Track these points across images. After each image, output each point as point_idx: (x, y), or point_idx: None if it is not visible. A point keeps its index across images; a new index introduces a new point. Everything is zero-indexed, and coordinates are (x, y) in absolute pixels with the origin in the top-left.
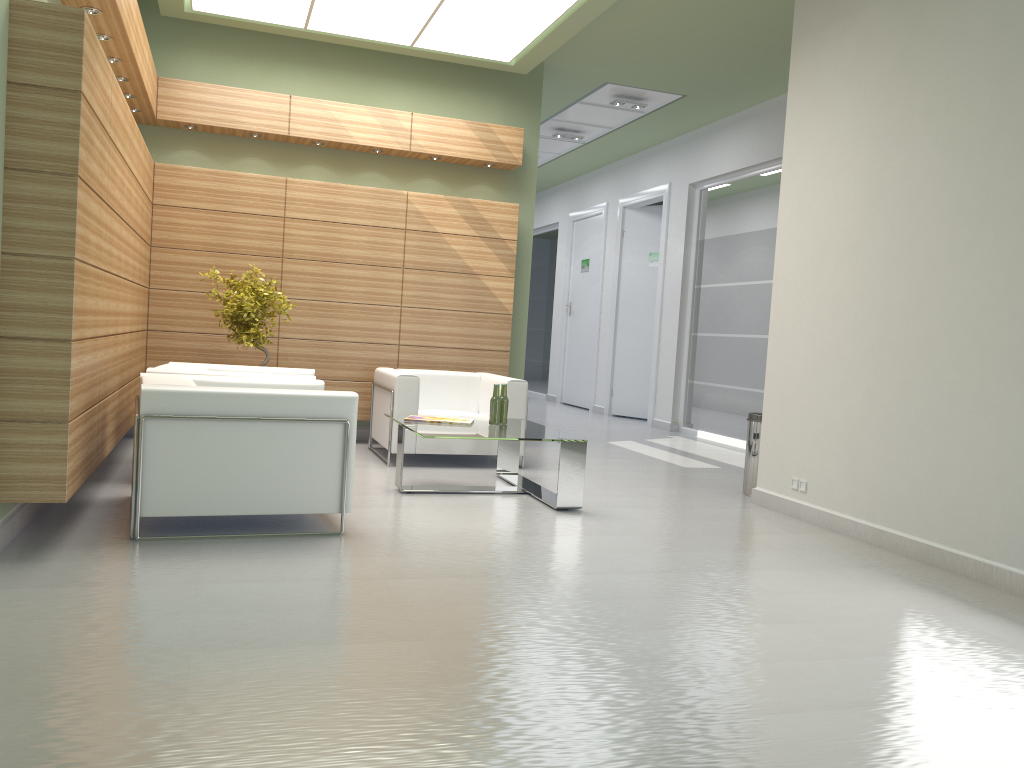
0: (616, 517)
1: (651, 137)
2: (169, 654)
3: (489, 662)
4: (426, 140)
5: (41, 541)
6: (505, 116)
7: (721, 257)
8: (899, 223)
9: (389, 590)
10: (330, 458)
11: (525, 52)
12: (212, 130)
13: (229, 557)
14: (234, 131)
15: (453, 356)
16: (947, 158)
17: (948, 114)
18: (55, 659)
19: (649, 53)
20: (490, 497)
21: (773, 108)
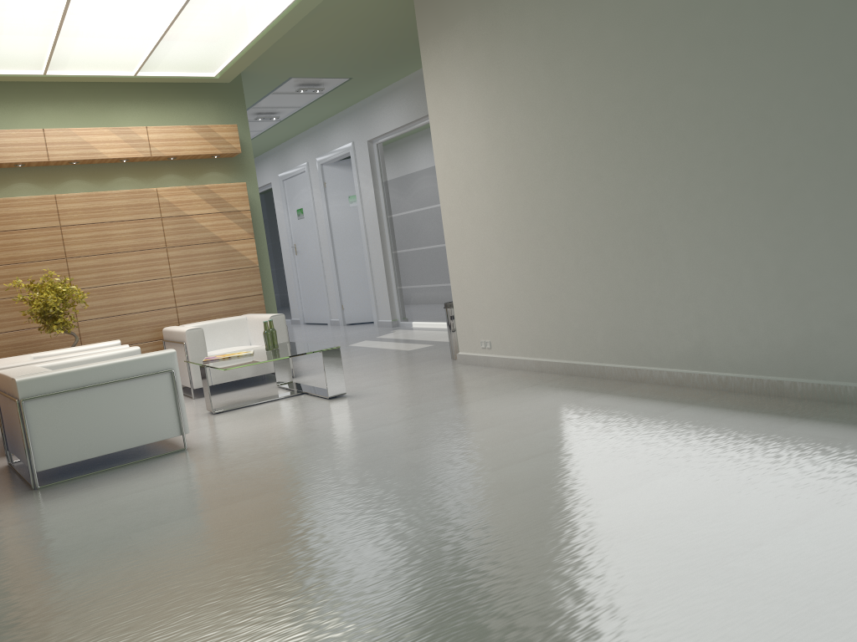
0: (371, 394)
1: (331, 109)
2: (115, 539)
3: (320, 491)
4: (162, 146)
5: None
6: (219, 116)
7: (402, 192)
8: (511, 162)
9: (238, 472)
10: (166, 398)
11: (226, 68)
12: None
13: (115, 482)
14: (1, 165)
15: (220, 306)
16: (530, 117)
17: (525, 89)
18: (41, 561)
19: (319, 54)
20: (279, 402)
21: (416, 79)
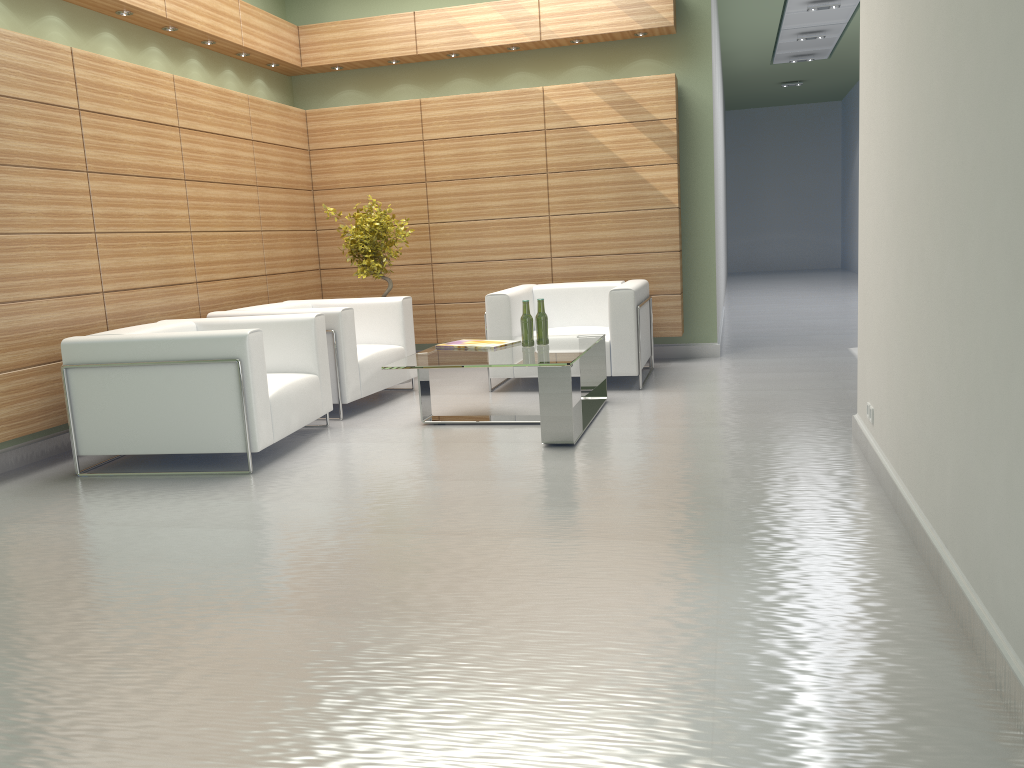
0: (597, 456)
1: None
2: None
3: (15, 632)
4: (557, 23)
5: (15, 475)
6: None
7: None
8: (905, 4)
9: (137, 540)
10: (229, 398)
11: None
12: (357, 66)
13: (101, 496)
14: (372, 62)
15: (612, 264)
16: None
17: None
18: None
19: None
20: (508, 429)
21: None
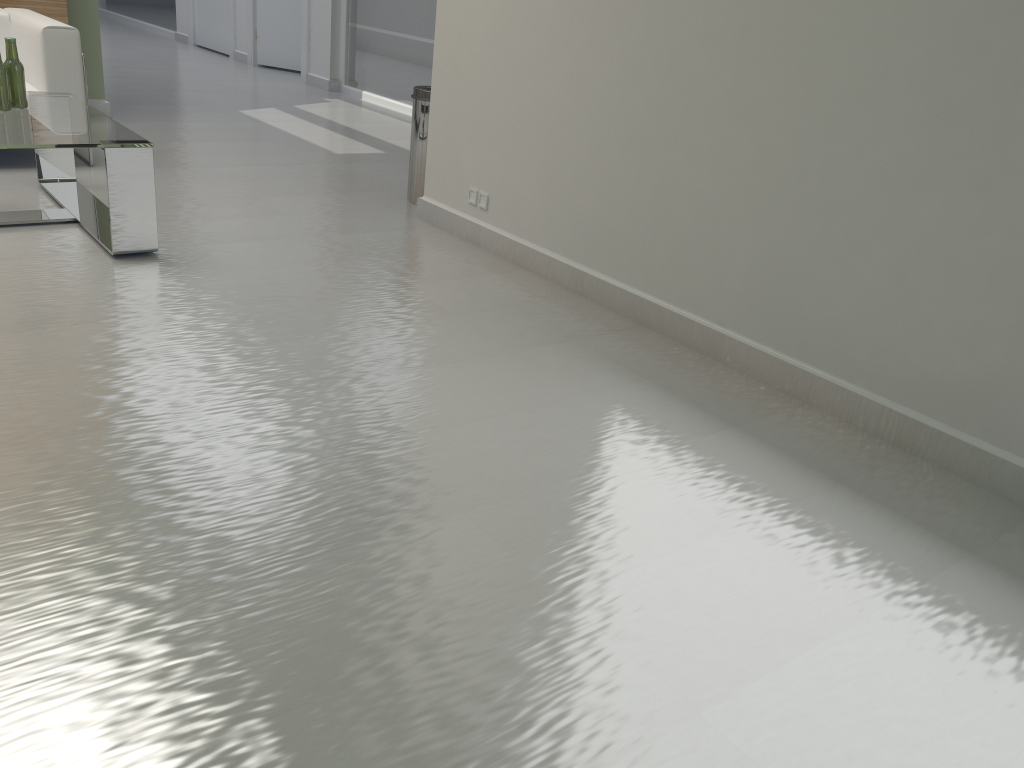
0: (212, 265)
1: None
2: None
3: None
4: None
5: None
6: None
7: None
8: None
9: None
10: None
11: None
12: None
13: None
14: None
15: None
16: None
17: None
18: None
19: None
20: (7, 235)
21: None
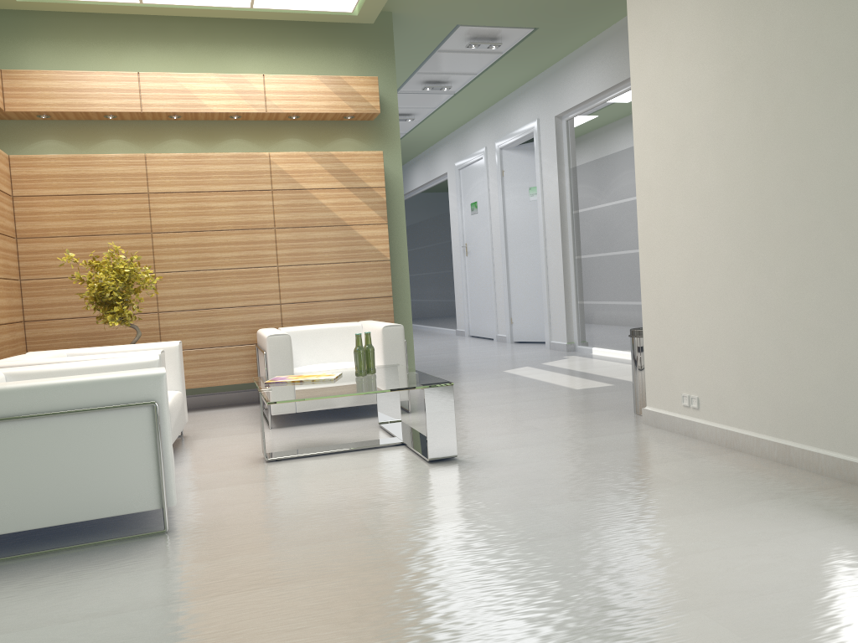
0: (494, 463)
1: (515, 78)
2: None
3: None
4: (281, 100)
5: None
6: (360, 68)
7: (593, 180)
8: (764, 98)
9: (174, 623)
10: (140, 447)
11: None
12: (66, 117)
13: (3, 590)
14: (88, 115)
15: (336, 308)
16: (811, 12)
17: None
18: None
19: None
20: (362, 454)
21: (623, 28)
